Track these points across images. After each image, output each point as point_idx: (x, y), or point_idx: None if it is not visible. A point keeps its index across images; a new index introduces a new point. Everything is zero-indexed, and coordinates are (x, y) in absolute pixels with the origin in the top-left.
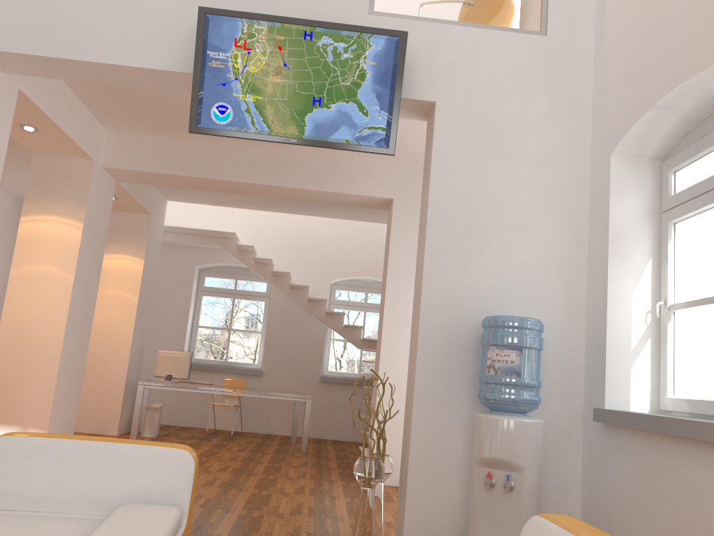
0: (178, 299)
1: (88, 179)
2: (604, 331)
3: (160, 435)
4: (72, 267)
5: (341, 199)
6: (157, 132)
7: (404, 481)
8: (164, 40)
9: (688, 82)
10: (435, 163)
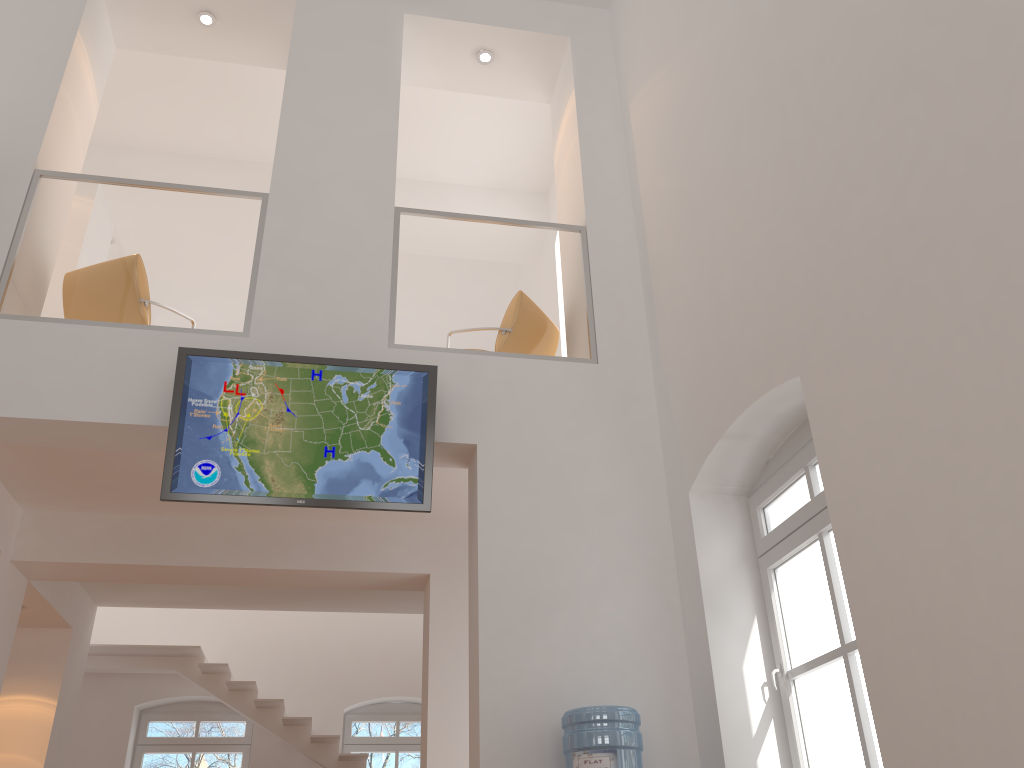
0: (105, 762)
1: None
2: (715, 715)
3: None
4: None
5: (358, 580)
6: (98, 505)
7: None
8: (130, 388)
9: (752, 407)
10: (482, 518)
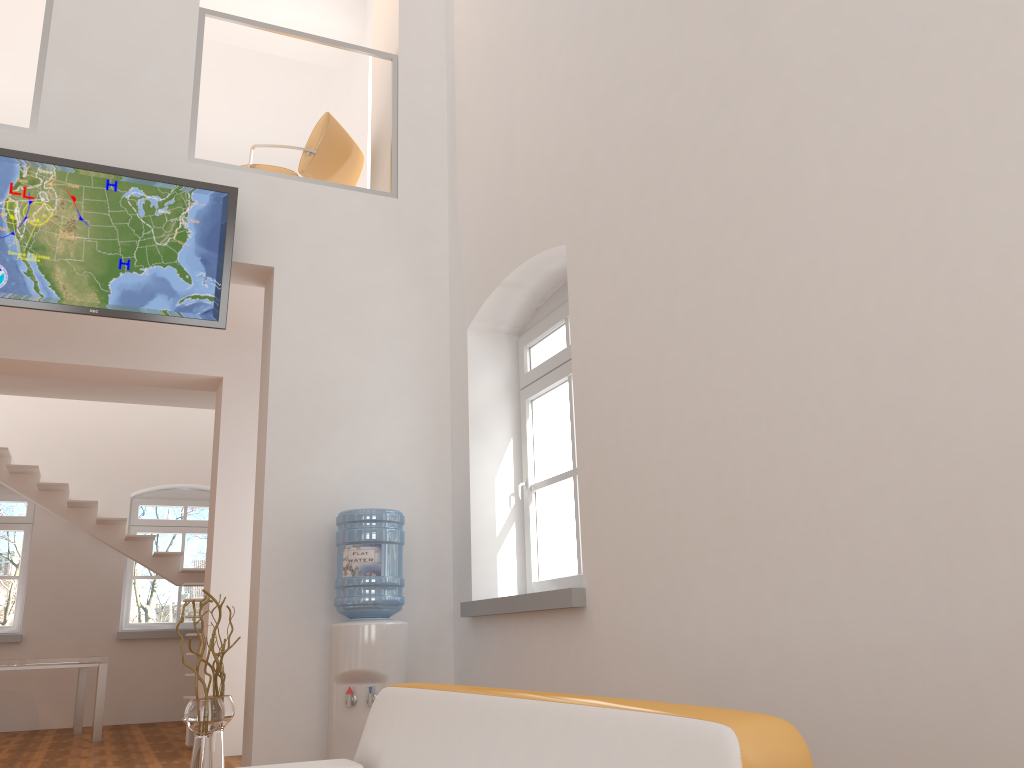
0: None
1: None
2: (468, 518)
3: None
4: None
5: (150, 378)
6: None
7: (250, 721)
8: None
9: (527, 264)
10: (276, 338)
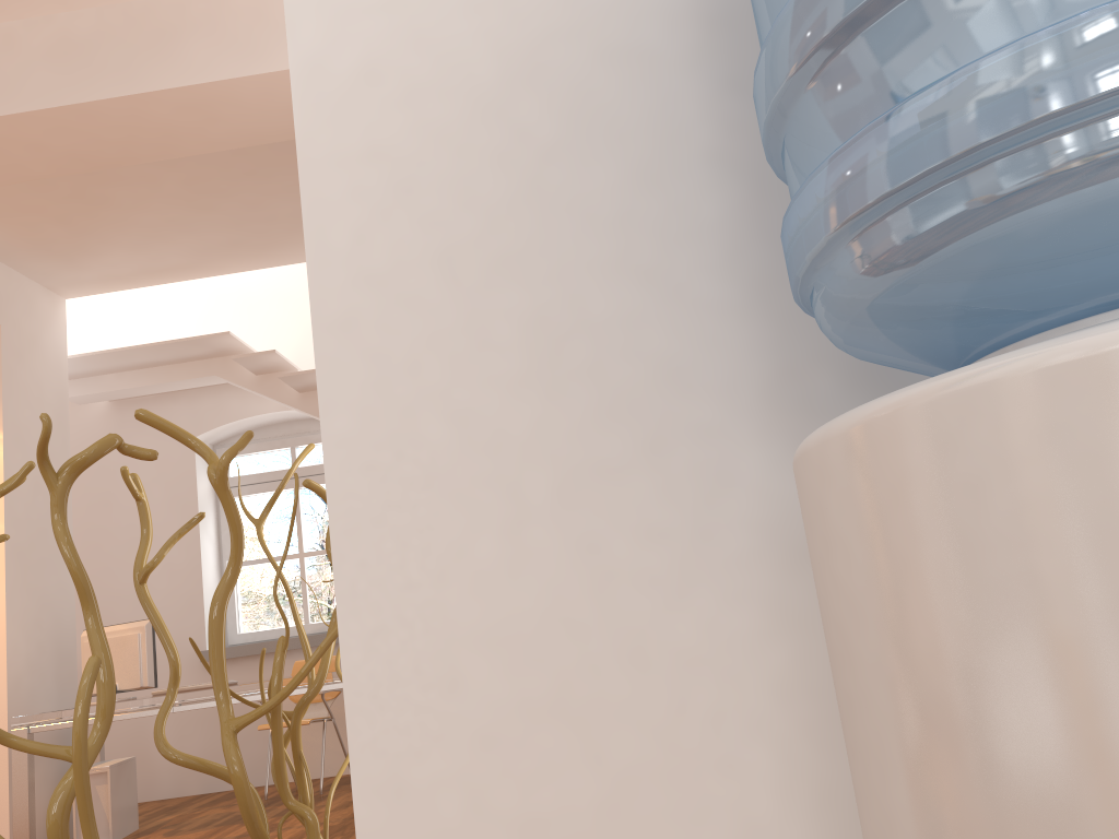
0: (172, 516)
1: None
2: None
3: (133, 835)
4: None
5: None
6: None
7: None
8: None
9: None
10: None
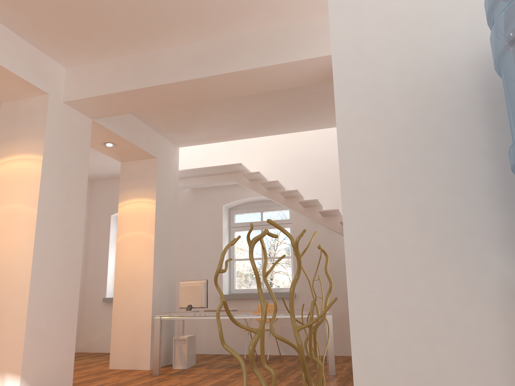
0: (212, 237)
1: (44, 112)
2: None
3: (194, 366)
4: (35, 200)
5: (303, 73)
6: (102, 52)
7: None
8: None
9: None
10: None
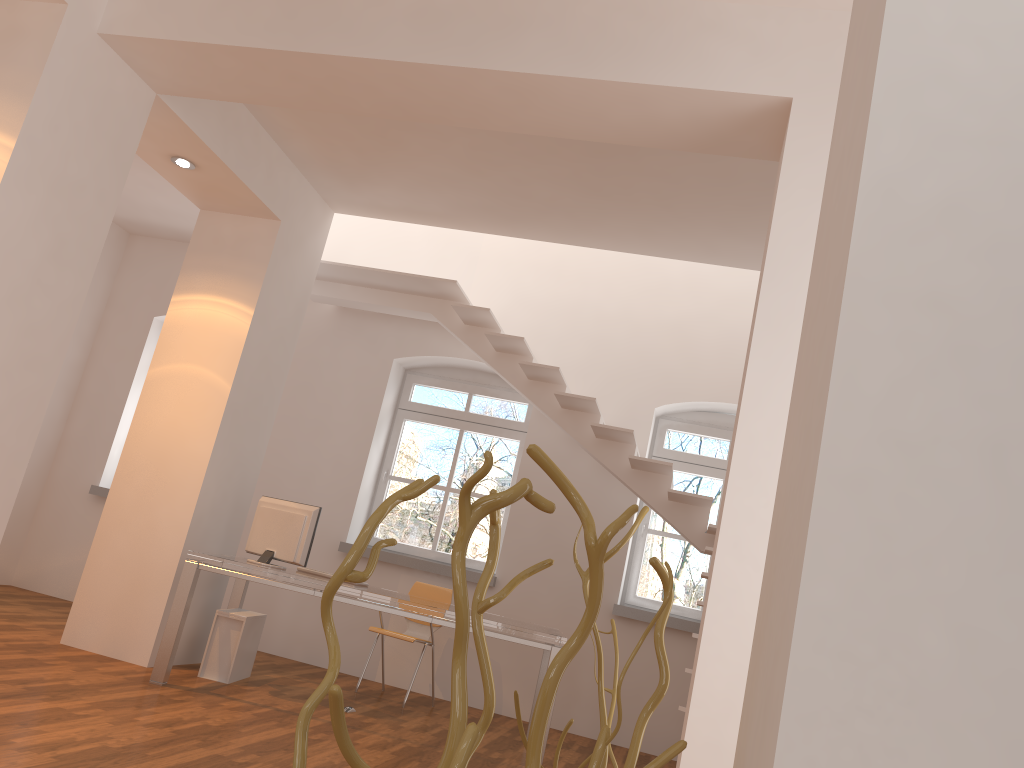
0: (355, 419)
1: (46, 43)
2: None
3: (245, 681)
4: None
5: (649, 117)
6: None
7: None
8: None
9: None
10: None
